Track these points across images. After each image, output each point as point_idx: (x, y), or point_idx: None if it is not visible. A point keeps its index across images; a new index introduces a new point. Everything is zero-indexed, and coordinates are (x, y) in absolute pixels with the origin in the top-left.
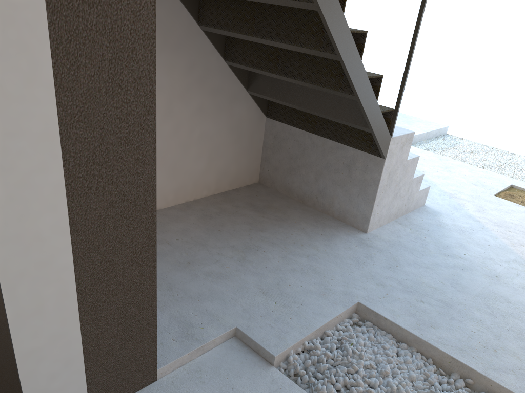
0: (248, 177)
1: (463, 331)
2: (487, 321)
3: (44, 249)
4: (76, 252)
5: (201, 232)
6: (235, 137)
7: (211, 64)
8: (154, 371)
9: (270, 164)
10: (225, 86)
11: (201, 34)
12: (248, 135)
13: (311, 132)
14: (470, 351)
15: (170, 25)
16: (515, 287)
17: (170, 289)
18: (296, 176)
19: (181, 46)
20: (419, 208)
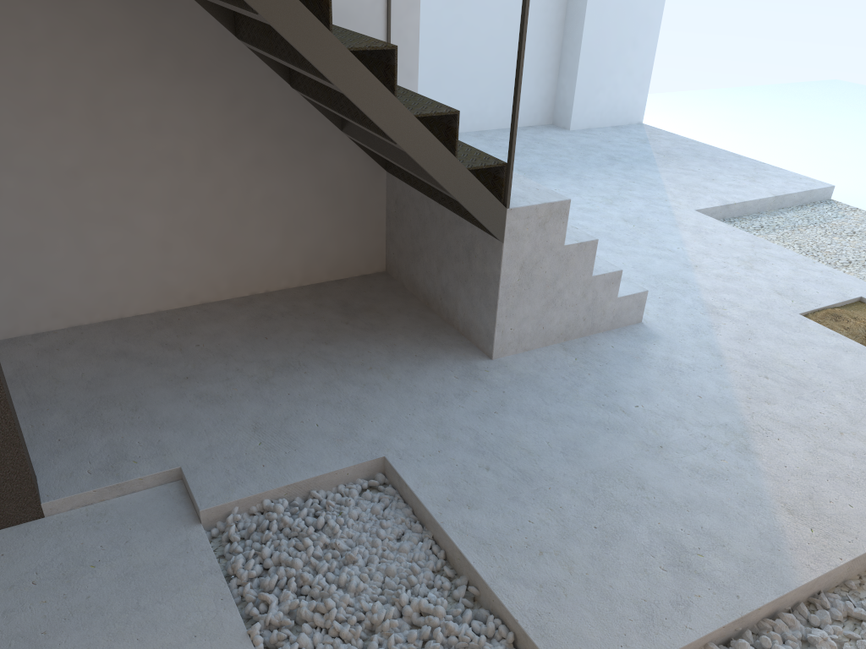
0: (364, 263)
1: (513, 519)
2: (572, 511)
3: None
4: None
5: (238, 338)
6: (329, 201)
7: (270, 94)
8: (35, 504)
9: (394, 244)
10: (301, 125)
11: (246, 51)
12: (356, 199)
13: (429, 197)
14: (496, 548)
15: (190, 43)
16: (677, 467)
17: (135, 410)
18: (419, 264)
19: (213, 71)
20: (626, 327)
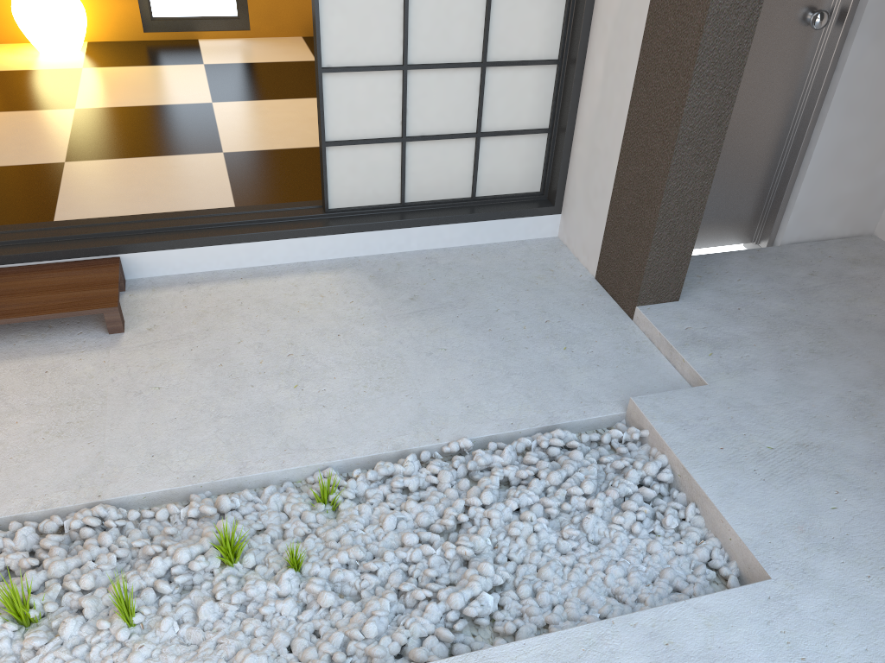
0: None
1: None
2: None
3: (626, 53)
4: (637, 74)
5: None
6: None
7: None
8: (634, 303)
9: None
10: None
11: None
12: None
13: None
14: None
15: None
16: None
17: (811, 352)
18: None
19: None
20: None
